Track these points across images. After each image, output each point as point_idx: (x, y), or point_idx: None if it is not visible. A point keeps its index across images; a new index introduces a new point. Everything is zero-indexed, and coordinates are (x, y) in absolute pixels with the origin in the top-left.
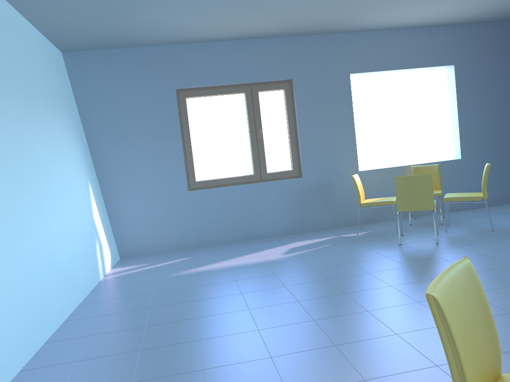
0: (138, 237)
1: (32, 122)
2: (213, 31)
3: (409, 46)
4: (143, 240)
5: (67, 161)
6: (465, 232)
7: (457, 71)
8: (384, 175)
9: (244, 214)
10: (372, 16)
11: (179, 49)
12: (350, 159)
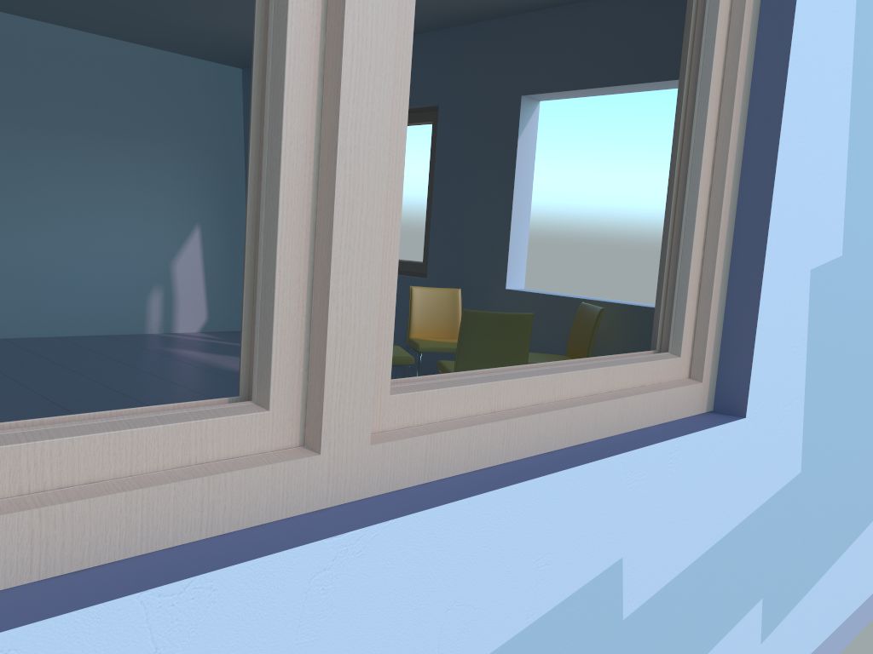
0: None
1: (34, 148)
2: None
3: (643, 30)
4: None
5: (127, 194)
6: None
7: None
8: (545, 309)
9: None
10: None
11: None
12: (496, 264)
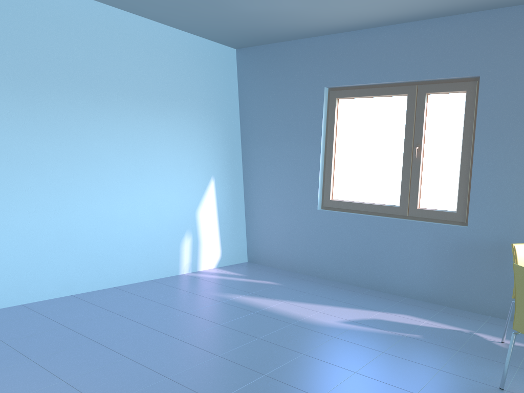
0: (264, 245)
1: (97, 116)
2: (351, 14)
3: None
4: (268, 250)
5: (165, 155)
6: None
7: None
8: None
9: (374, 254)
10: None
11: (336, 40)
12: None
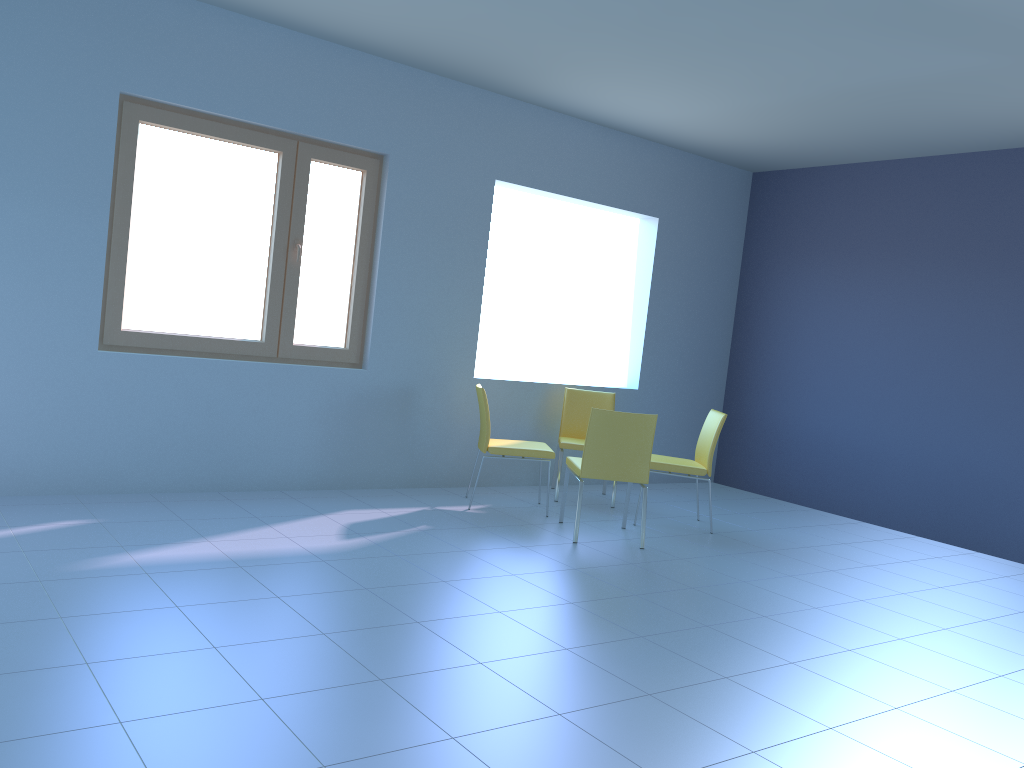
0: None
1: None
2: None
3: (600, 159)
4: None
5: None
6: (670, 530)
7: (661, 231)
8: (515, 396)
9: (226, 428)
10: (578, 84)
11: (151, 1)
12: (464, 352)
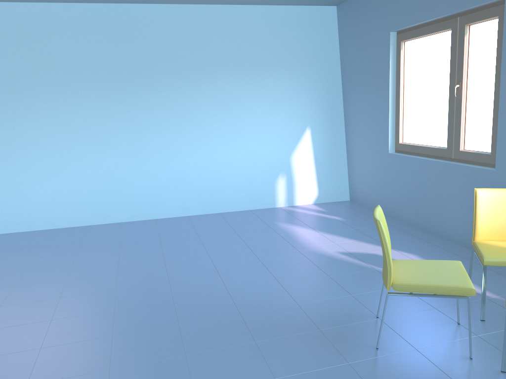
0: (358, 185)
1: (198, 90)
2: None
3: None
4: (360, 190)
5: (258, 112)
6: None
7: None
8: None
9: (426, 197)
10: None
11: None
12: None
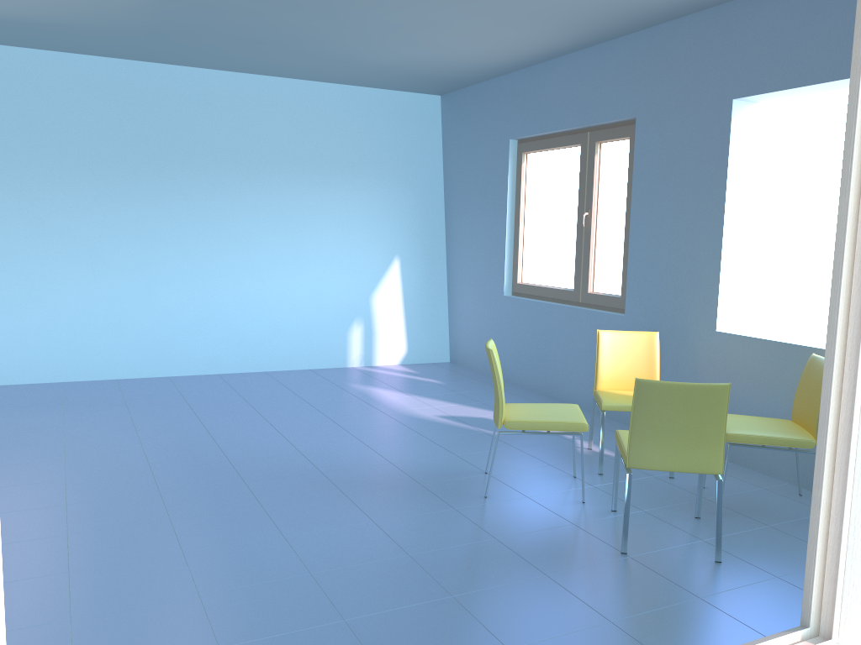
0: (463, 341)
1: (244, 194)
2: (496, 52)
3: None
4: (465, 347)
5: (329, 231)
6: (604, 527)
7: None
8: (766, 358)
9: (549, 352)
10: None
11: (518, 79)
12: (704, 301)
